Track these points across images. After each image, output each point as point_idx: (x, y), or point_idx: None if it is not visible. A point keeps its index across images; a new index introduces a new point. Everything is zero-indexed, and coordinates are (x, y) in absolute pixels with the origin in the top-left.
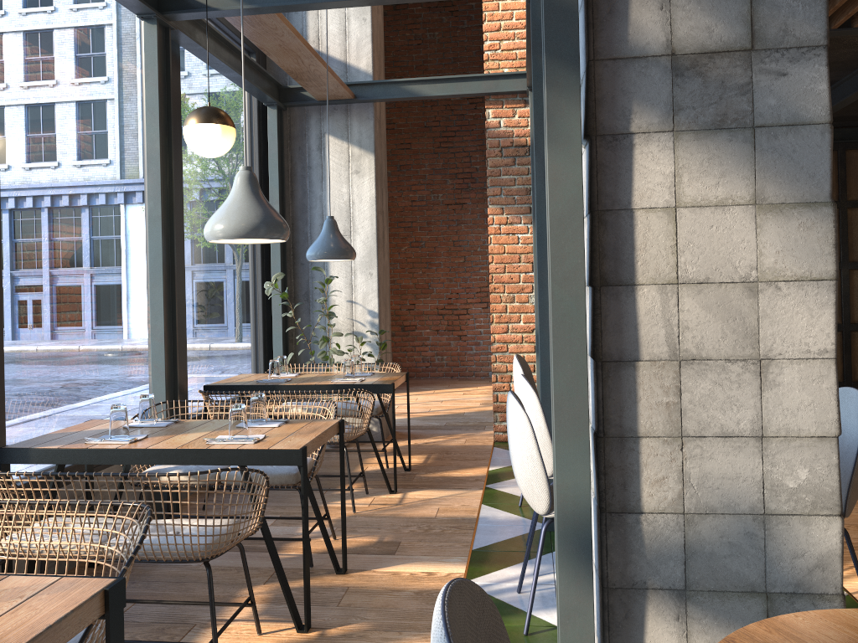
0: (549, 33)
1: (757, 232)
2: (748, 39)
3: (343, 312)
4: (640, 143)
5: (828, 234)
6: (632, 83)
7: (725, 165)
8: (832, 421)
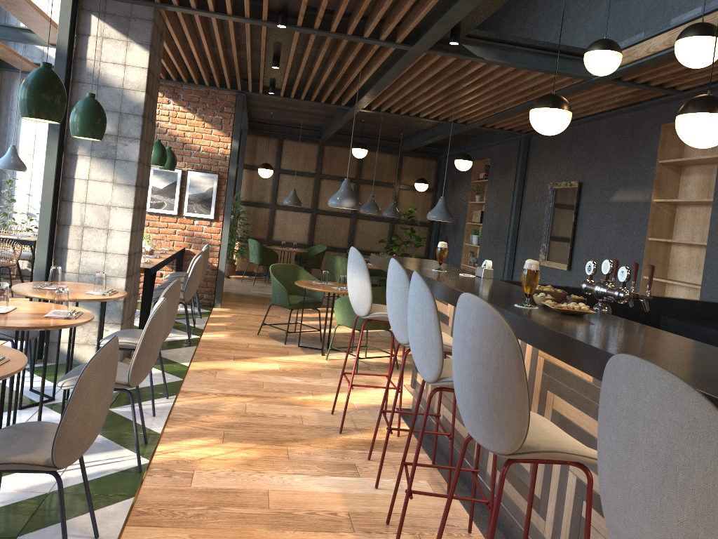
0: None
1: (112, 191)
2: (117, 132)
3: (23, 200)
4: (80, 158)
5: (133, 195)
6: (80, 139)
7: (105, 169)
8: (127, 250)
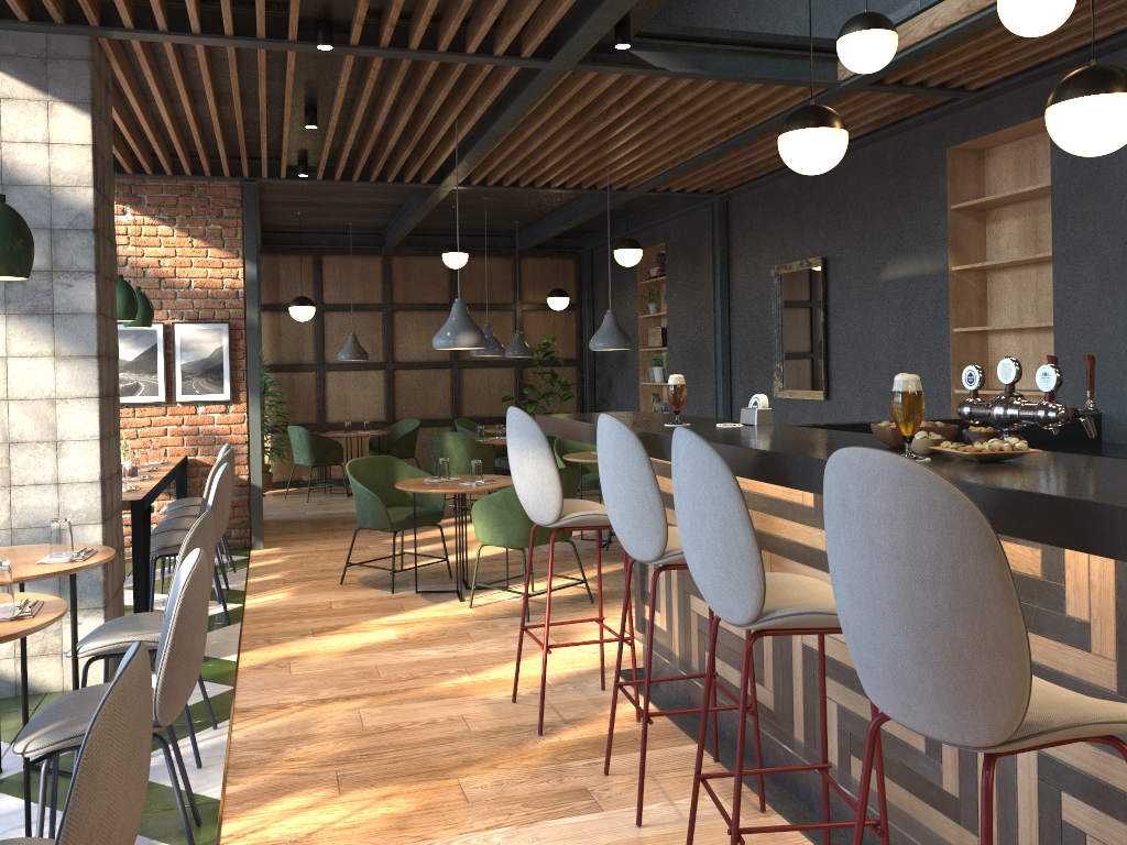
0: None
1: (55, 371)
2: (50, 265)
3: None
4: None
5: (95, 373)
6: None
7: (37, 334)
8: (97, 473)
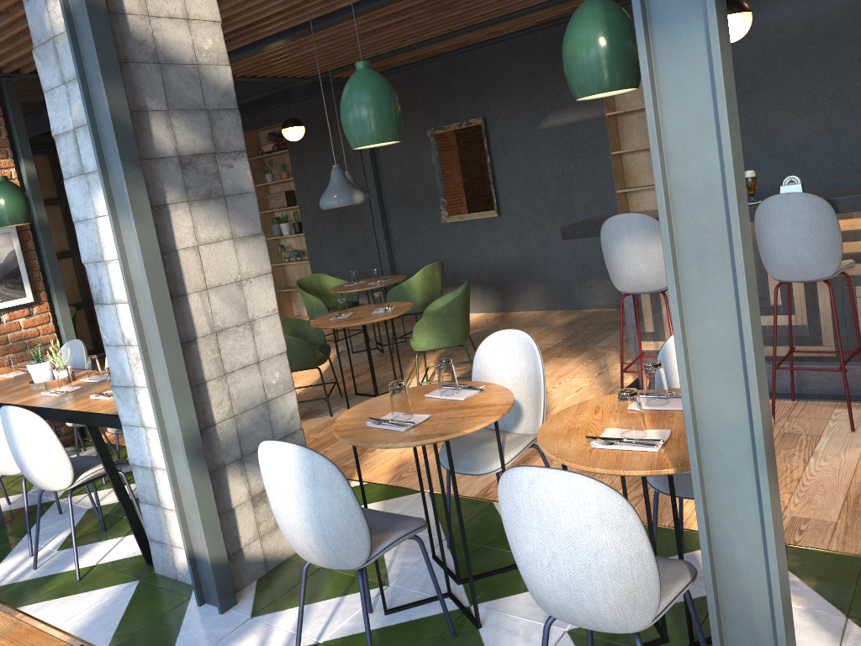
0: (120, 146)
1: (236, 253)
2: (214, 147)
3: None
4: (173, 210)
5: (265, 249)
6: (161, 173)
7: (216, 218)
8: (284, 344)
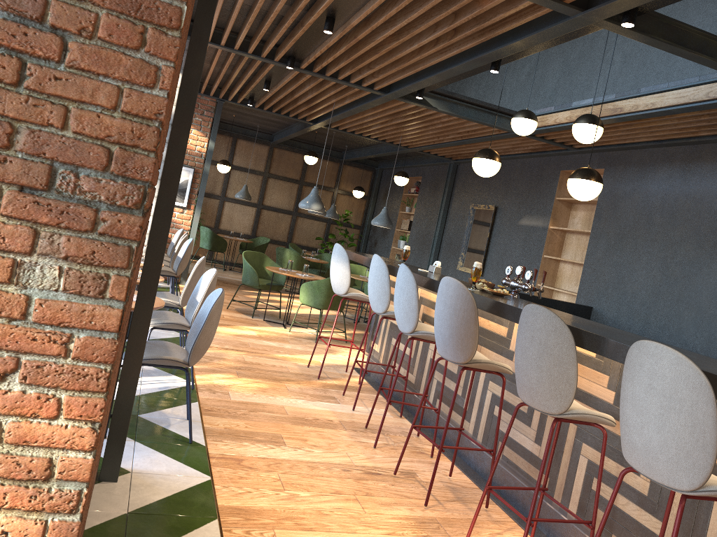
0: None
1: None
2: None
3: None
4: None
5: (157, 186)
6: None
7: None
8: (148, 230)
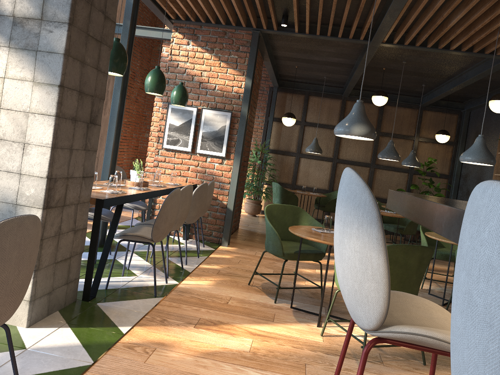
0: None
1: (32, 93)
2: (40, 15)
3: None
4: None
5: (55, 97)
6: None
7: (24, 64)
8: (45, 171)
